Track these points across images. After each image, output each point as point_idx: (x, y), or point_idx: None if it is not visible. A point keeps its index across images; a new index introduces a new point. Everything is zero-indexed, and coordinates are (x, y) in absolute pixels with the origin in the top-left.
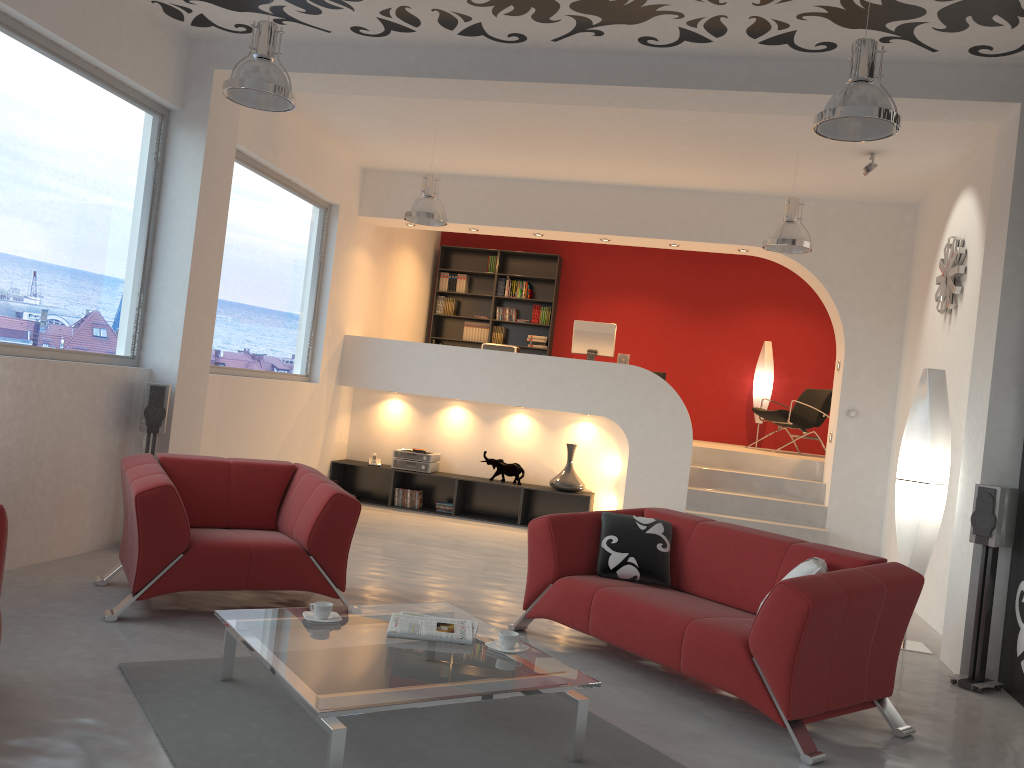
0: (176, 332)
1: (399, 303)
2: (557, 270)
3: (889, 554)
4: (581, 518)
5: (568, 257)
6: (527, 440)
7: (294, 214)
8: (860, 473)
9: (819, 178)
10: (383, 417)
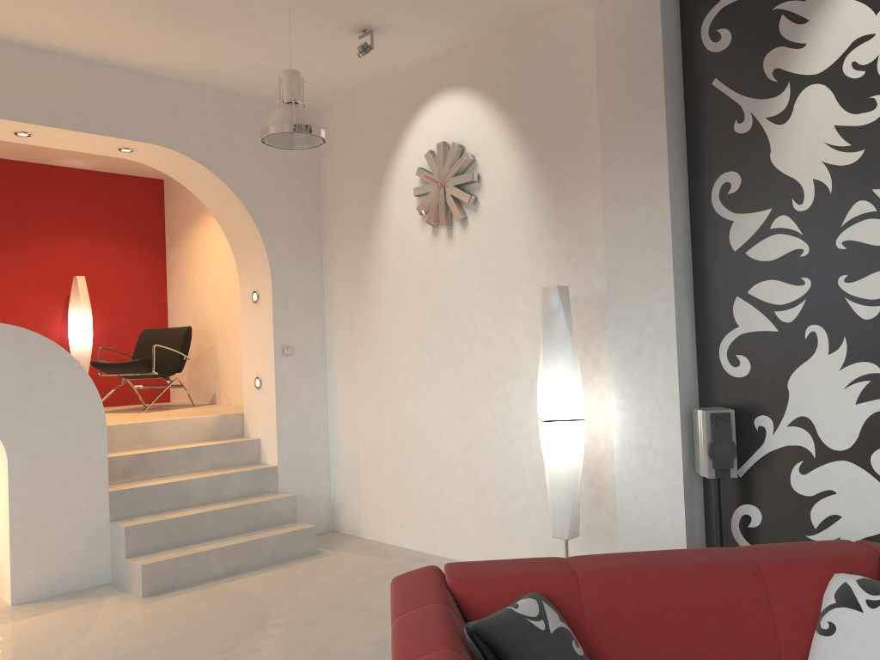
0: None
1: None
2: None
3: (360, 501)
4: None
5: None
6: None
7: None
8: (304, 418)
9: (259, 59)
10: None
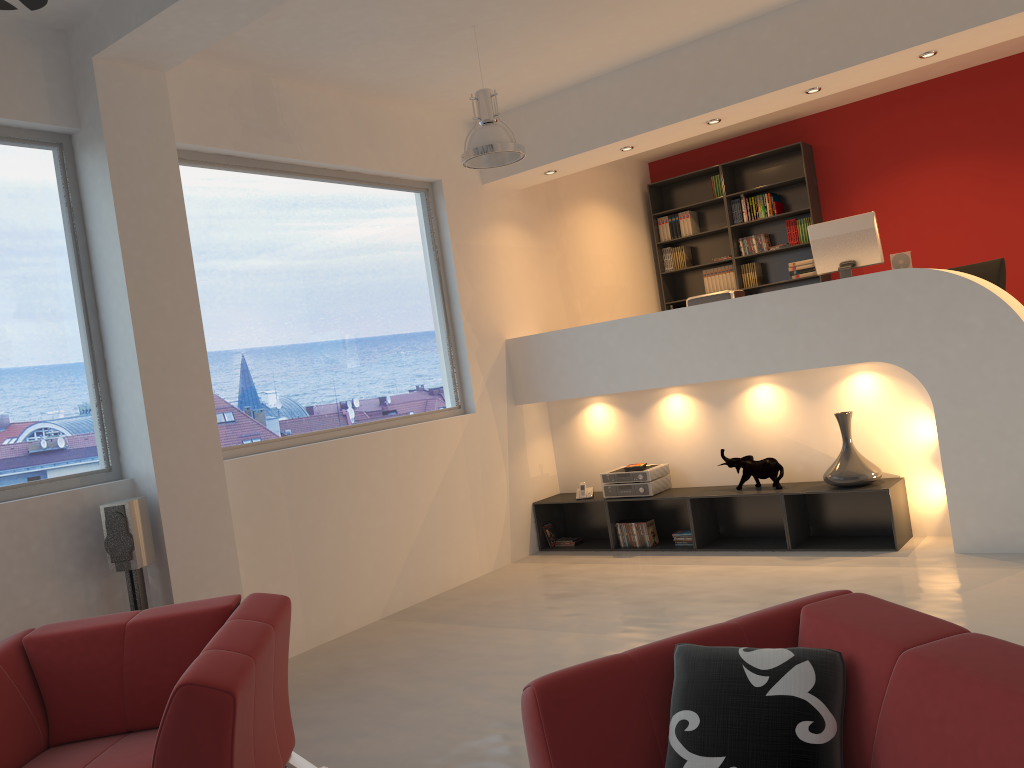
0: (141, 423)
1: (597, 275)
2: (804, 163)
3: None
4: (623, 670)
5: (819, 140)
6: (781, 419)
7: (368, 211)
8: None
9: None
10: (588, 430)
